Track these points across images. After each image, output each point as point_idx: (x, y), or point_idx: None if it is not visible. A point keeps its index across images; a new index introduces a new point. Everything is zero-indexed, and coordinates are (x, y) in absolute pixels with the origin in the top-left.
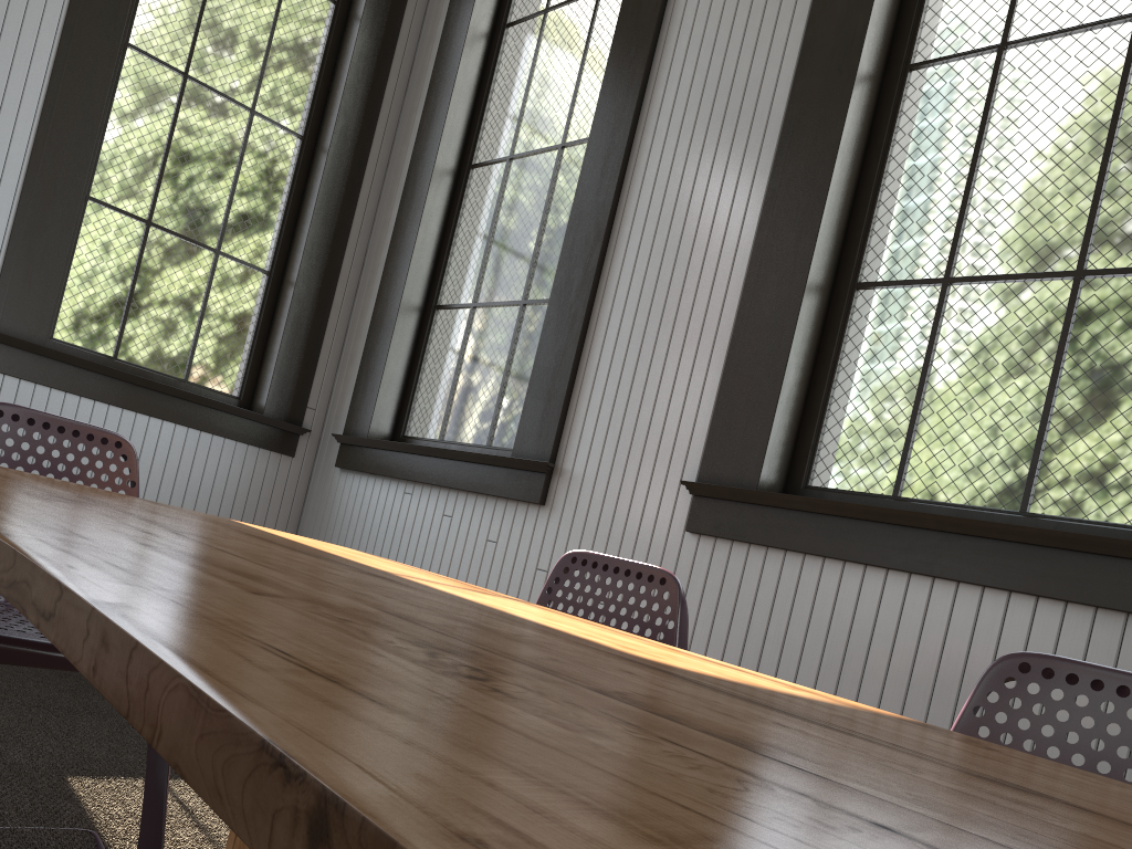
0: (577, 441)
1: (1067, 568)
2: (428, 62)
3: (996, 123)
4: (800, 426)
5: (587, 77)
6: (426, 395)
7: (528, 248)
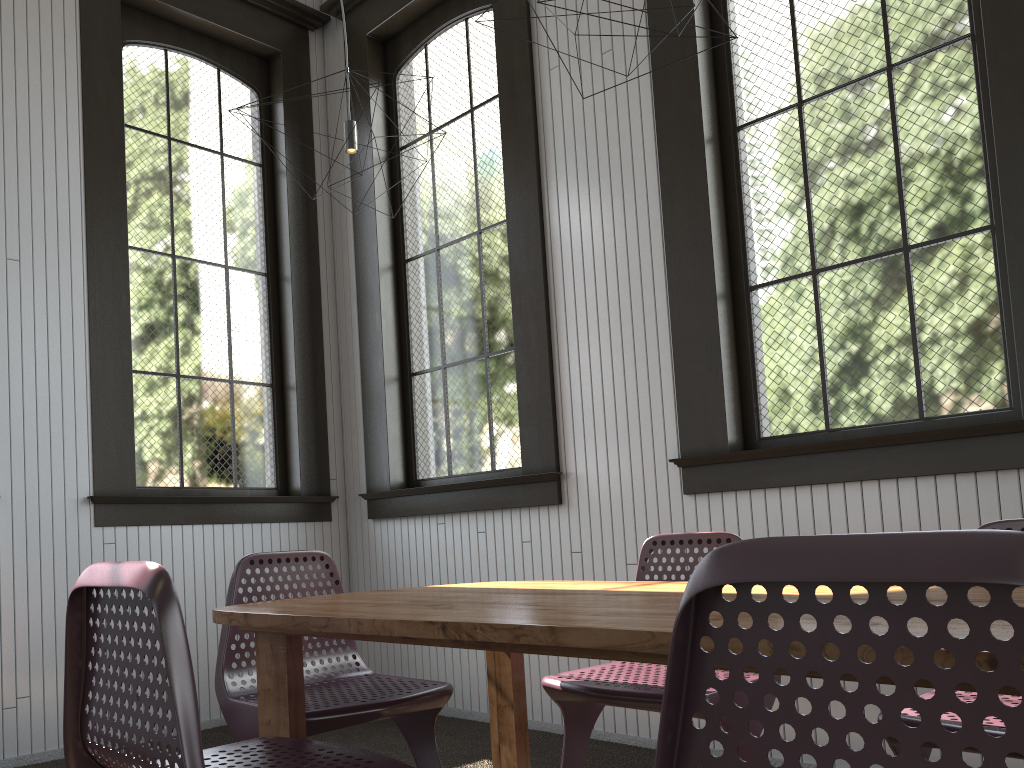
0: (573, 450)
1: (968, 450)
2: (344, 190)
3: (813, 157)
4: (741, 397)
5: (483, 177)
6: (425, 444)
7: (476, 313)
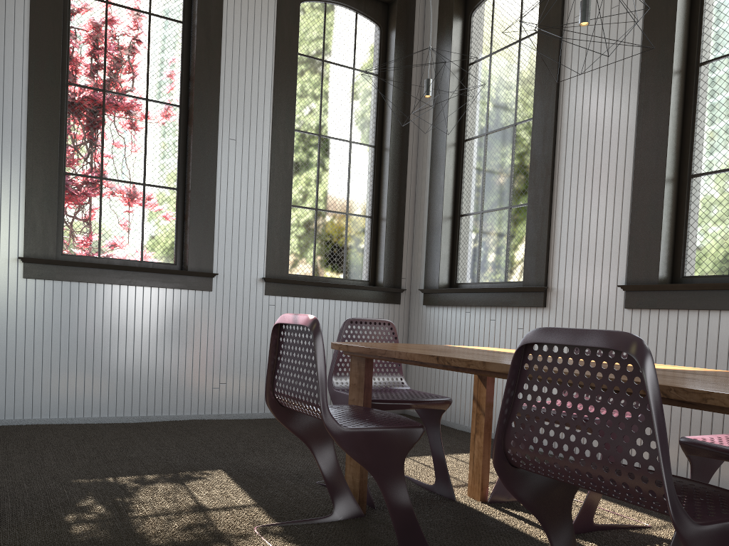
0: (557, 273)
1: None
2: None
3: None
4: (674, 248)
5: (521, 87)
6: (464, 261)
7: (506, 179)
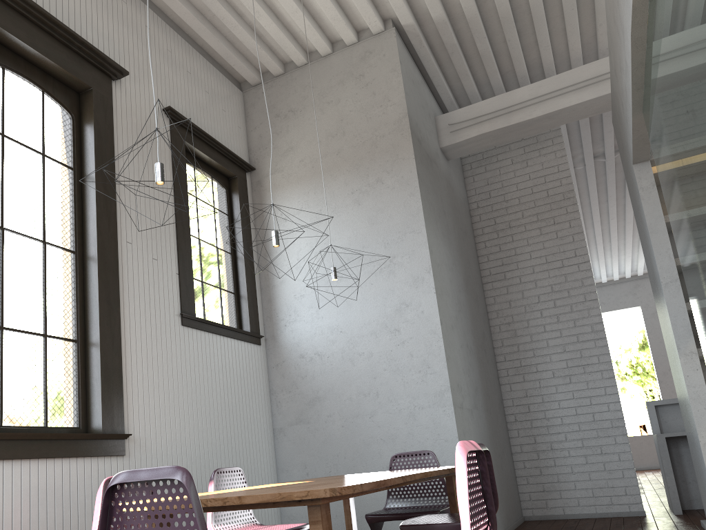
0: None
1: (85, 445)
2: None
3: (6, 262)
4: None
5: None
6: None
7: None
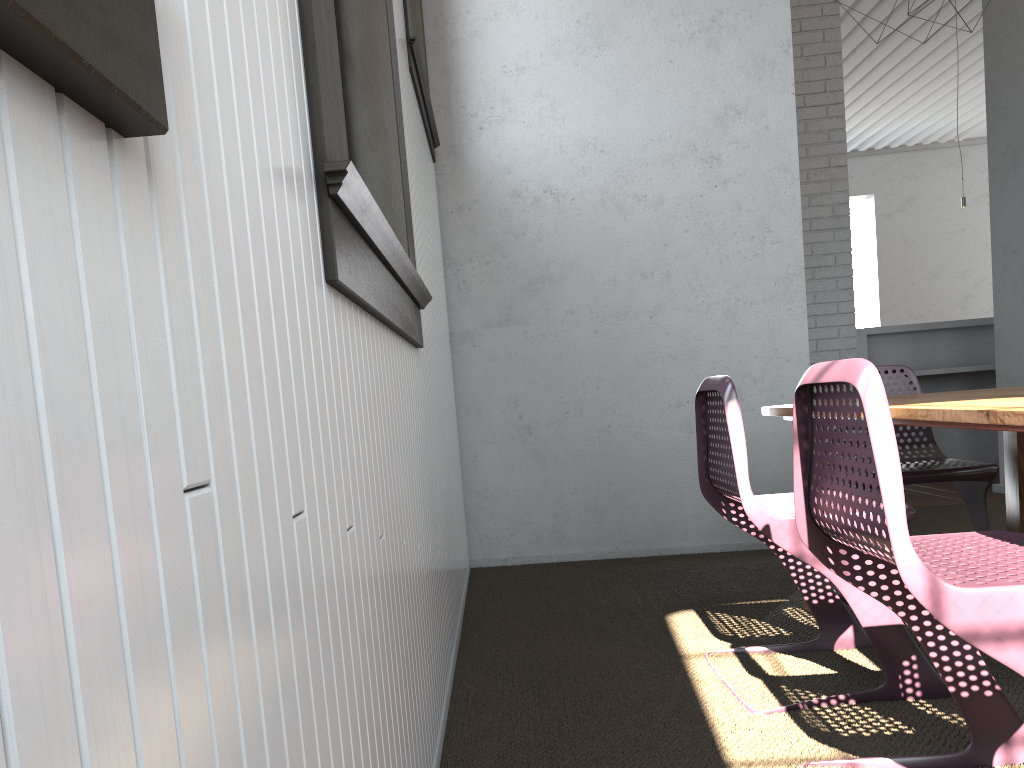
0: None
1: (409, 310)
2: None
3: None
4: None
5: None
6: None
7: None
